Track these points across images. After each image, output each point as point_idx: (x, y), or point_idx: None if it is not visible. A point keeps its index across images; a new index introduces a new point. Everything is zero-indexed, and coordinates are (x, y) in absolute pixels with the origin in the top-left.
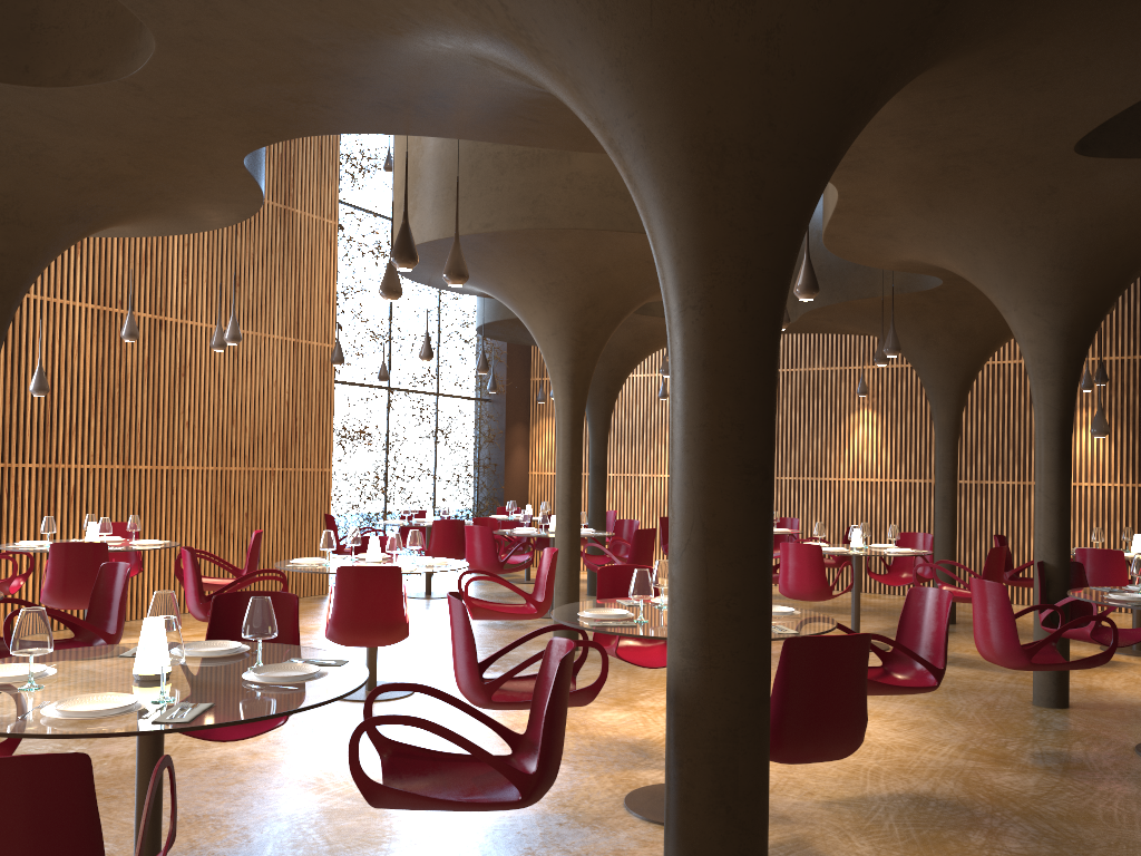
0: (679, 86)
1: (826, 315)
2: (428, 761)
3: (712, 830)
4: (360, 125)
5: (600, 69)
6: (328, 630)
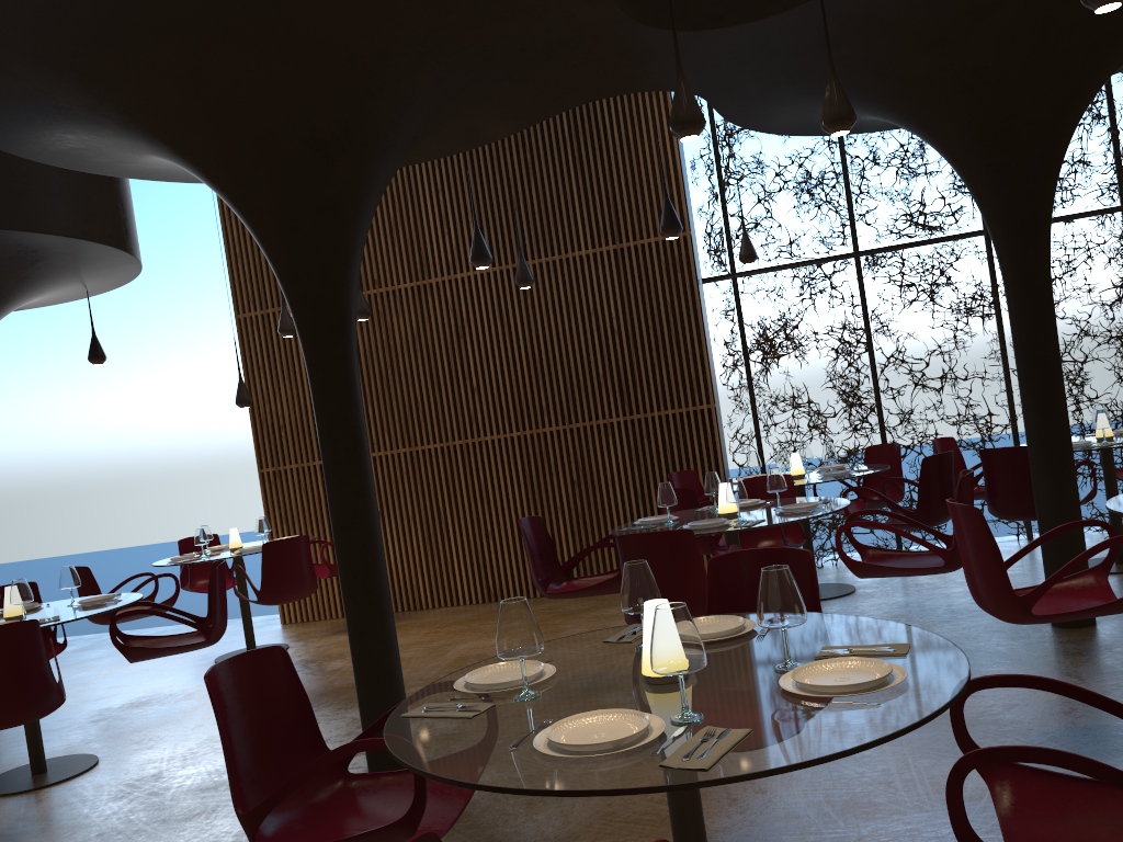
0: None
1: None
2: None
3: None
4: None
5: None
6: None
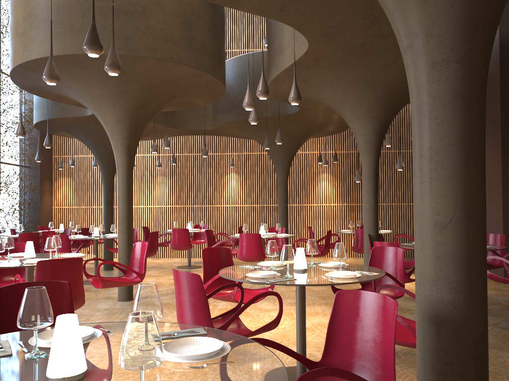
0: None
1: (232, 126)
2: None
3: None
4: None
5: None
6: None
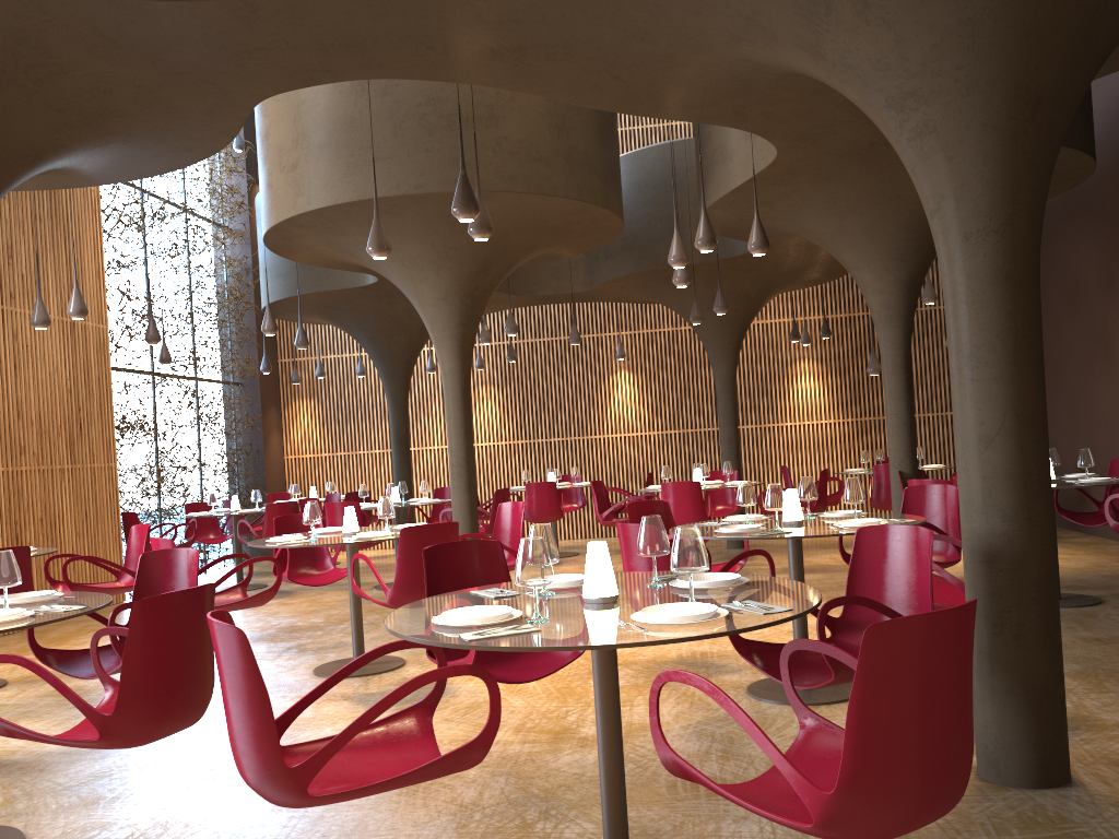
0: (1019, 45)
1: (624, 283)
2: (778, 653)
3: (1043, 658)
4: (440, 70)
5: (944, 26)
6: (391, 595)
